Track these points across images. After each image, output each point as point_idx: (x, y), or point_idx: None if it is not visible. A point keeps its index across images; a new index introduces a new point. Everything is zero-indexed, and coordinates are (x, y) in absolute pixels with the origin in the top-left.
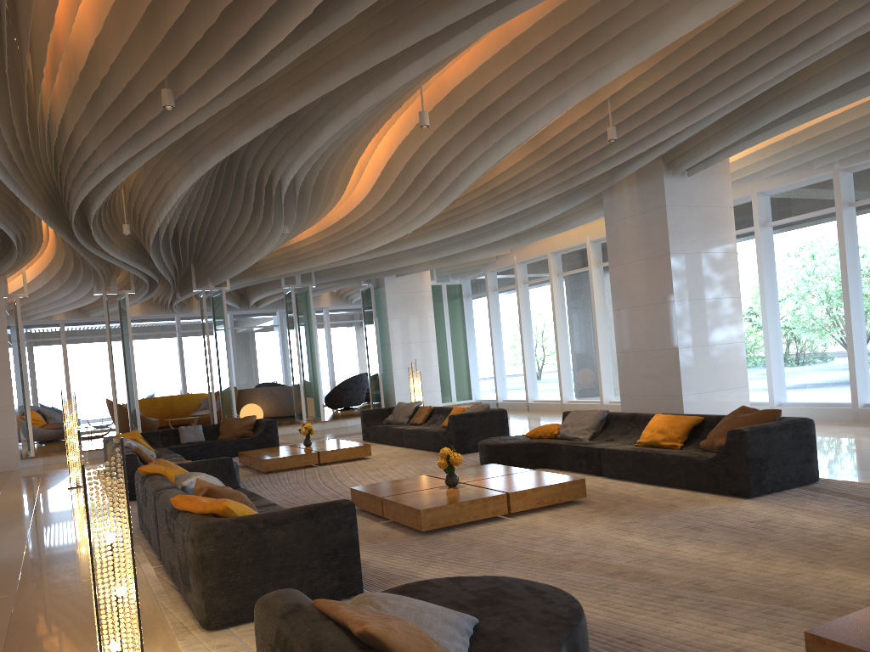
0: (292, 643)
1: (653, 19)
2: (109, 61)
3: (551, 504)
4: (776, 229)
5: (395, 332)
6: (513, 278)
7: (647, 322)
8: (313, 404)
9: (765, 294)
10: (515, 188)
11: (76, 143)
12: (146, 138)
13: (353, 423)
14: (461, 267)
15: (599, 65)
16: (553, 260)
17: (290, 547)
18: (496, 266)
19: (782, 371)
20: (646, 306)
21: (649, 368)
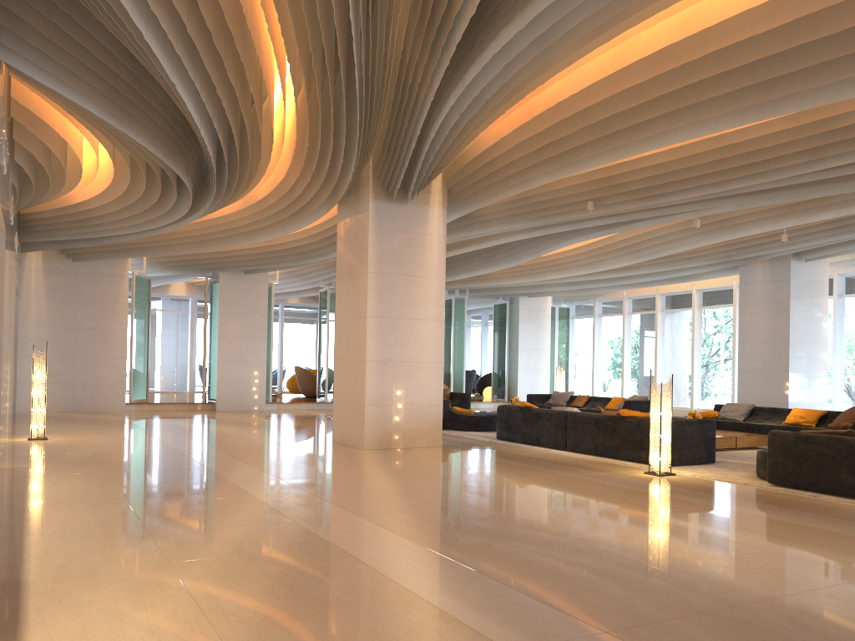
0: (812, 437)
1: (854, 200)
2: (564, 184)
3: (750, 447)
4: (847, 300)
5: (522, 339)
6: (618, 309)
7: (766, 352)
8: (455, 388)
9: (836, 342)
10: (682, 254)
11: (483, 210)
12: (545, 218)
13: (484, 406)
14: (574, 295)
15: (812, 213)
16: (659, 299)
17: (693, 435)
18: (605, 298)
19: (841, 396)
20: (767, 342)
21: (764, 383)
